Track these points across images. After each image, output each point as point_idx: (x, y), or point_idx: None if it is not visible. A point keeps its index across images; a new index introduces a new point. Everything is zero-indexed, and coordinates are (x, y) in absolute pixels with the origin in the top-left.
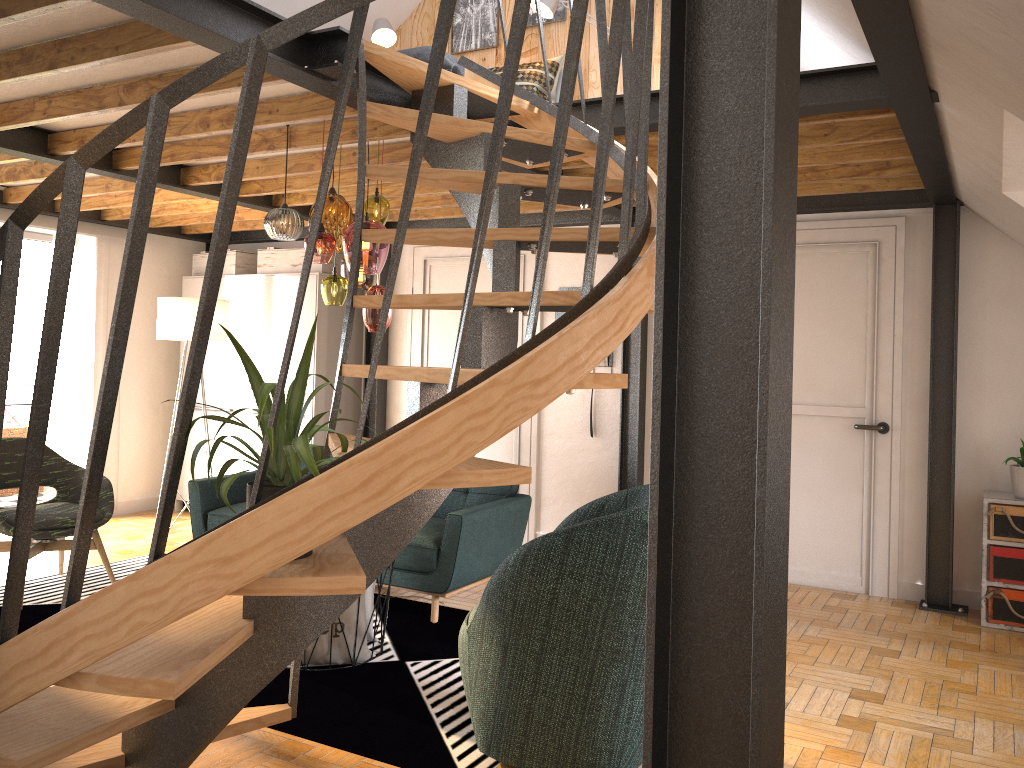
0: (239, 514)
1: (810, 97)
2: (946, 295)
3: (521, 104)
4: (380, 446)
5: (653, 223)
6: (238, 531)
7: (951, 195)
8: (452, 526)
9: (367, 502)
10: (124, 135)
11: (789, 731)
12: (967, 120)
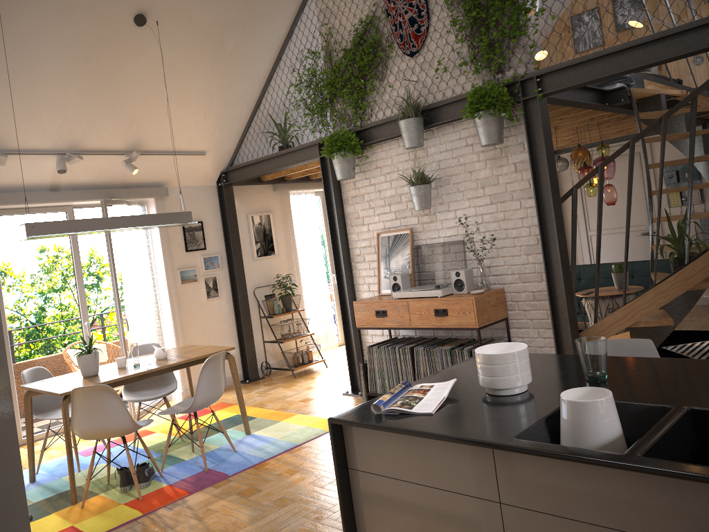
0: (683, 266)
1: None
2: None
3: (683, 92)
4: None
5: None
6: (688, 270)
7: None
8: None
9: None
10: (619, 154)
11: None
12: None
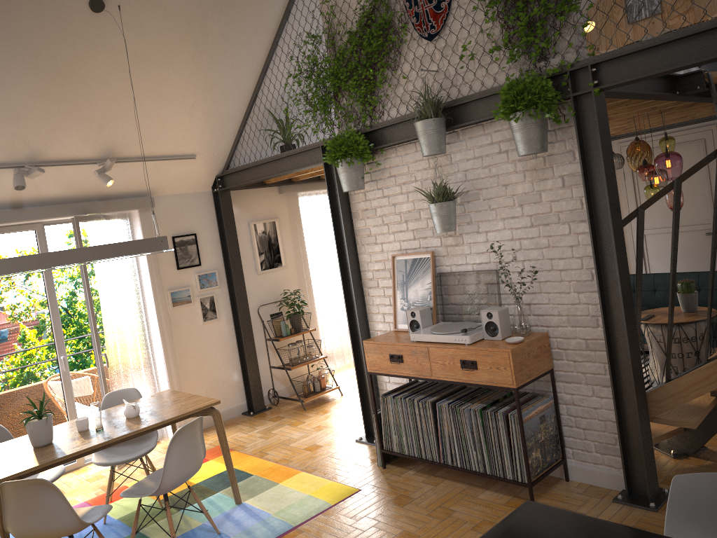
0: None
1: None
2: None
3: None
4: None
5: None
6: None
7: None
8: None
9: None
10: (702, 166)
11: None
12: None
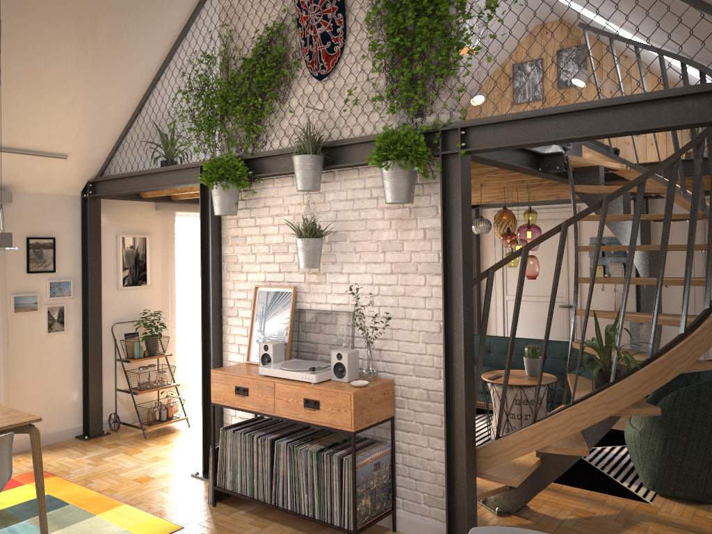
0: (608, 384)
1: None
2: None
3: (623, 167)
4: (665, 357)
5: None
6: (613, 391)
7: None
8: None
9: (661, 379)
10: (548, 237)
11: None
12: None
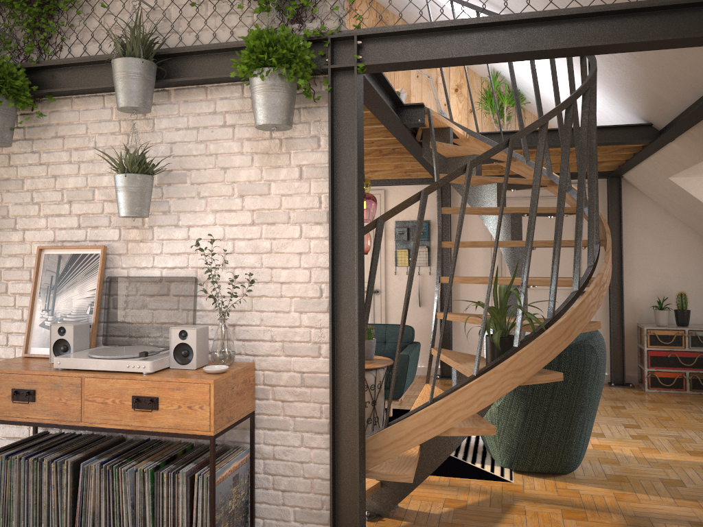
0: (513, 349)
1: (611, 137)
2: (615, 224)
3: (464, 134)
4: (568, 315)
5: (566, 201)
6: (522, 356)
7: (622, 174)
8: (403, 361)
9: (565, 340)
10: (450, 179)
11: (616, 443)
12: (683, 151)
